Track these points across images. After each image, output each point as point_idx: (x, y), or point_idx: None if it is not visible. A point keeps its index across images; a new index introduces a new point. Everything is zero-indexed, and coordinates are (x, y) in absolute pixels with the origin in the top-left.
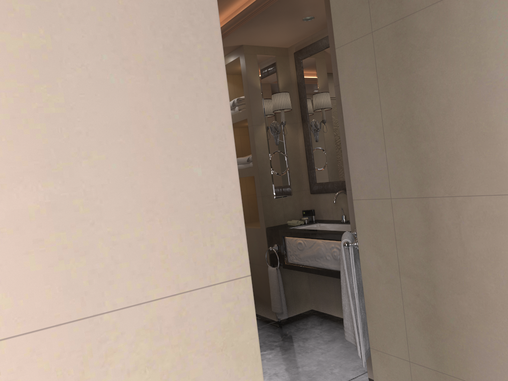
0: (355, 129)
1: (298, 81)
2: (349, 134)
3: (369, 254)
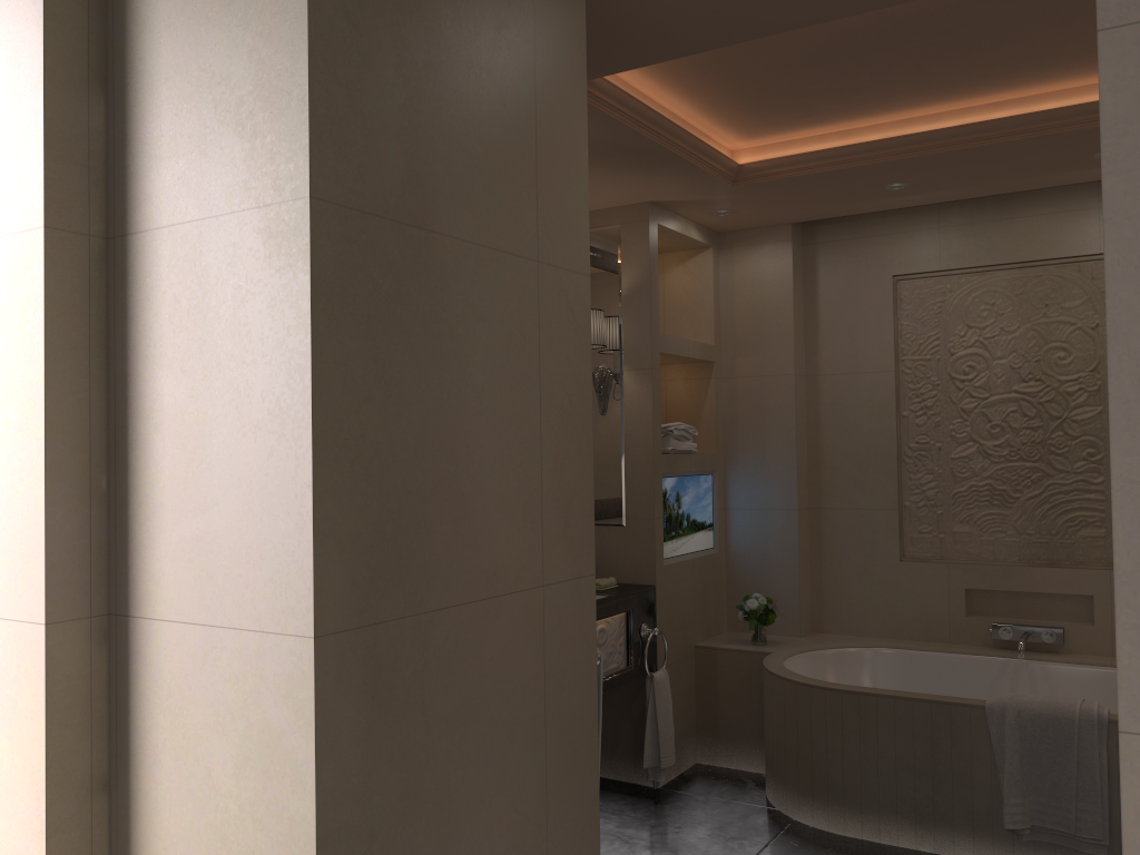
0: None
1: None
2: None
3: None
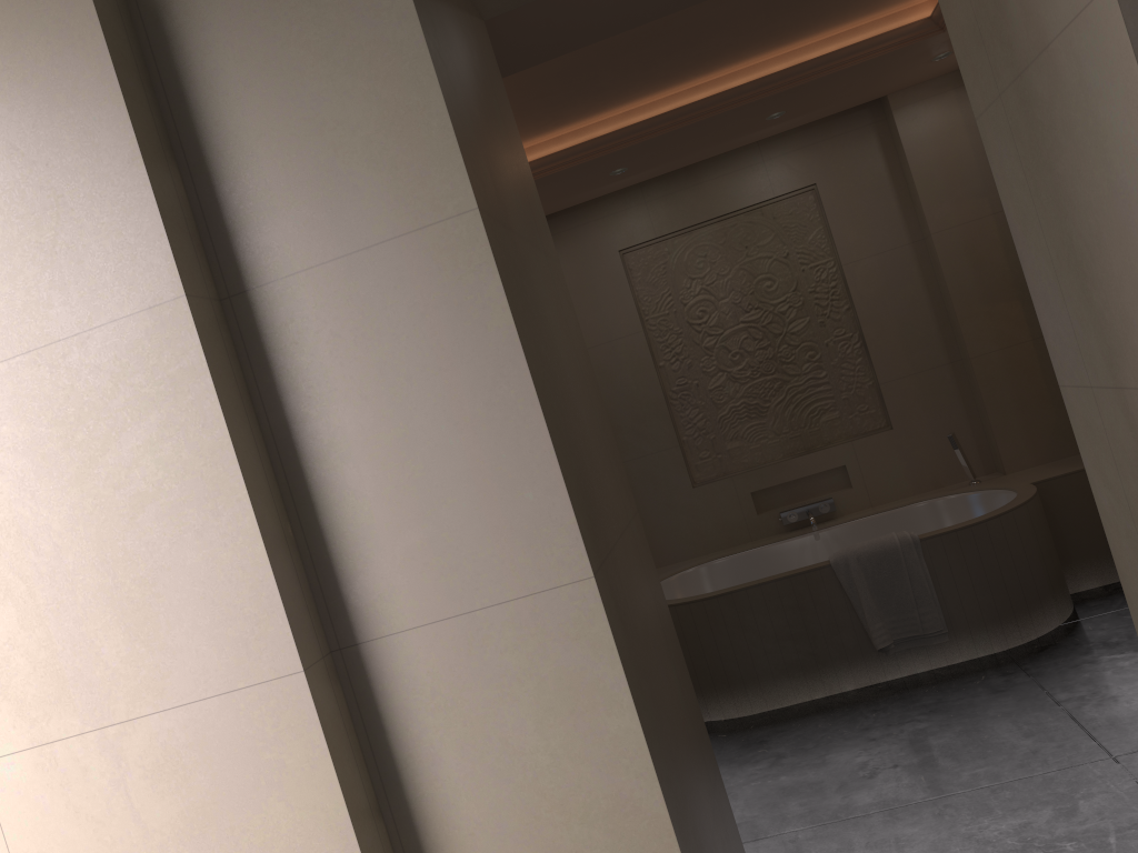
0: (1028, 262)
1: None
2: (1025, 270)
3: (1098, 485)
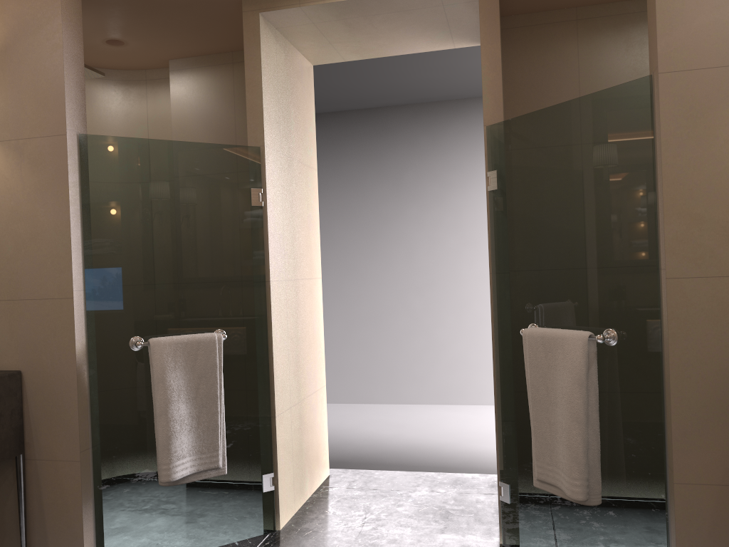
0: (272, 220)
1: None
2: (269, 223)
3: (276, 329)
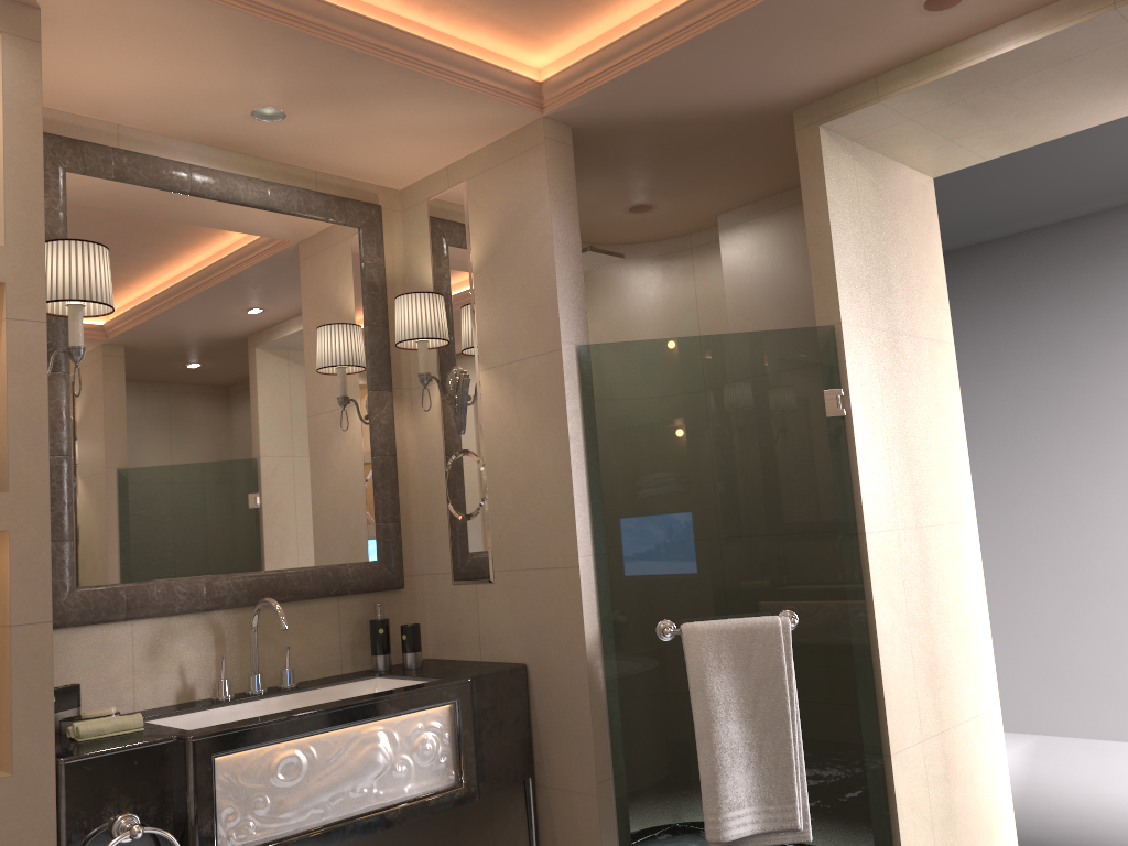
0: (864, 436)
1: (49, 228)
2: (858, 441)
3: (883, 610)
